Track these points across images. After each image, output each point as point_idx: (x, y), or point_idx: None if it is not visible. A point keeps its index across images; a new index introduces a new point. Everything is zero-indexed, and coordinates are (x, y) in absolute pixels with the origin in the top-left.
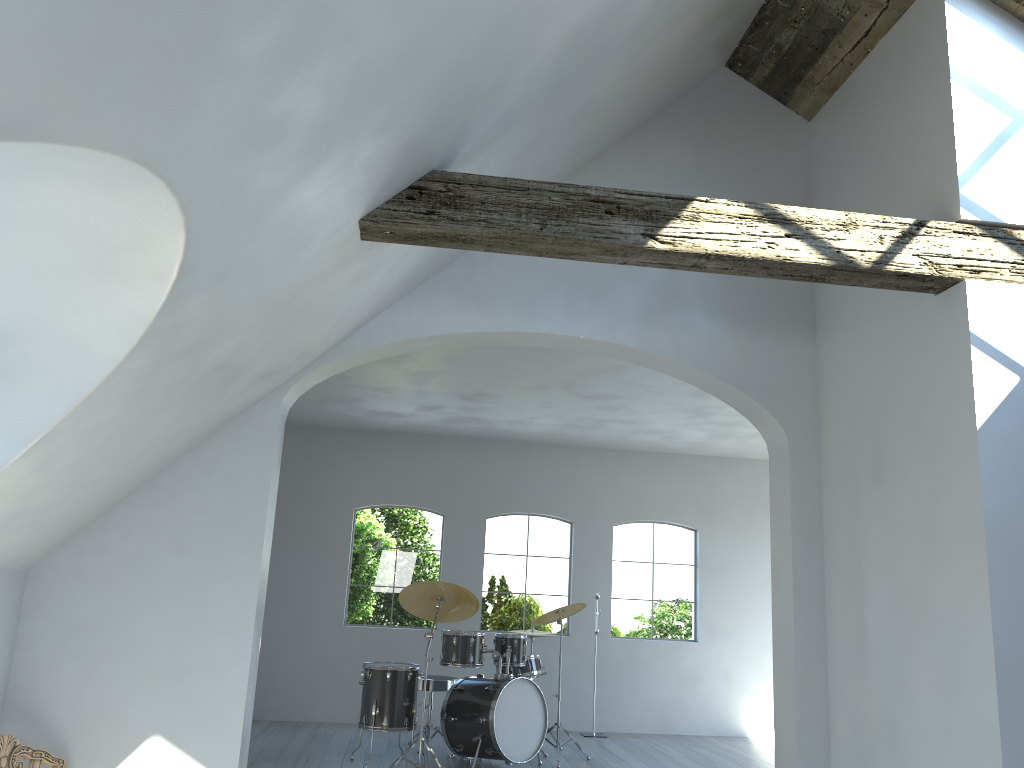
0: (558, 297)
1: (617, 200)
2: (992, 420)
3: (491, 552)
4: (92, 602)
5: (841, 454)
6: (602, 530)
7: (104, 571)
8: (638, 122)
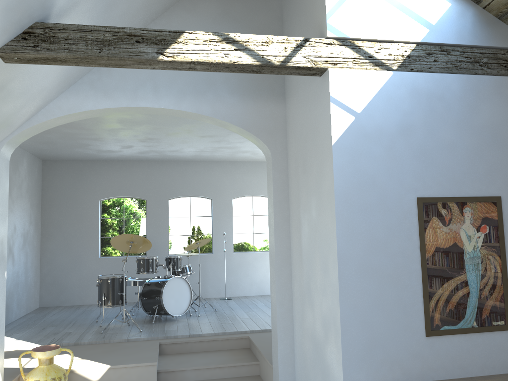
0: (149, 87)
1: (142, 34)
2: (340, 140)
3: (172, 216)
4: None
5: (293, 160)
6: (227, 201)
7: None
8: None
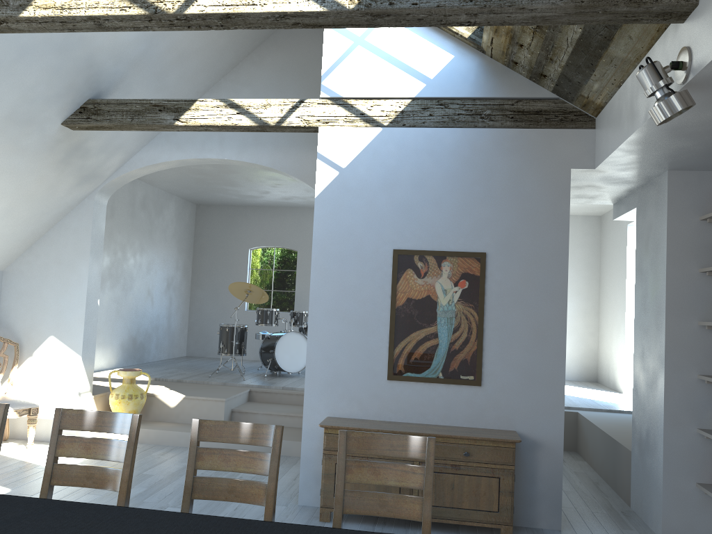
0: (215, 140)
1: (163, 104)
2: (322, 193)
3: None
4: (26, 284)
5: None
6: None
7: (30, 271)
8: (253, 45)
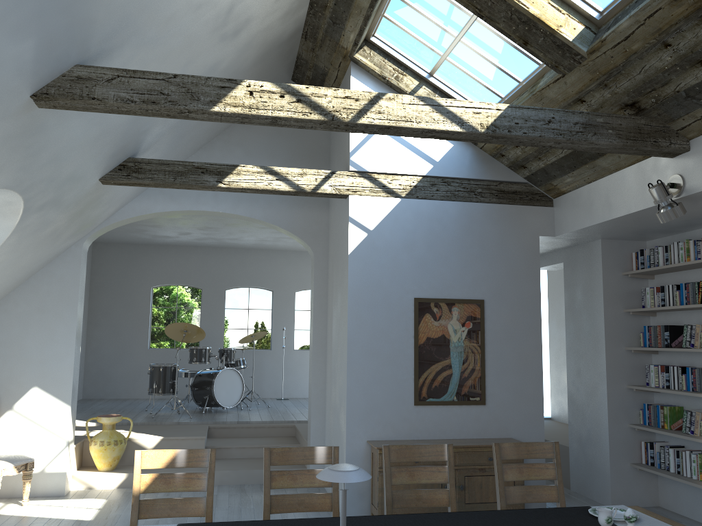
0: (210, 194)
1: (206, 167)
2: (355, 251)
3: (229, 308)
4: (3, 333)
5: (331, 261)
6: (289, 294)
7: (7, 320)
8: None
